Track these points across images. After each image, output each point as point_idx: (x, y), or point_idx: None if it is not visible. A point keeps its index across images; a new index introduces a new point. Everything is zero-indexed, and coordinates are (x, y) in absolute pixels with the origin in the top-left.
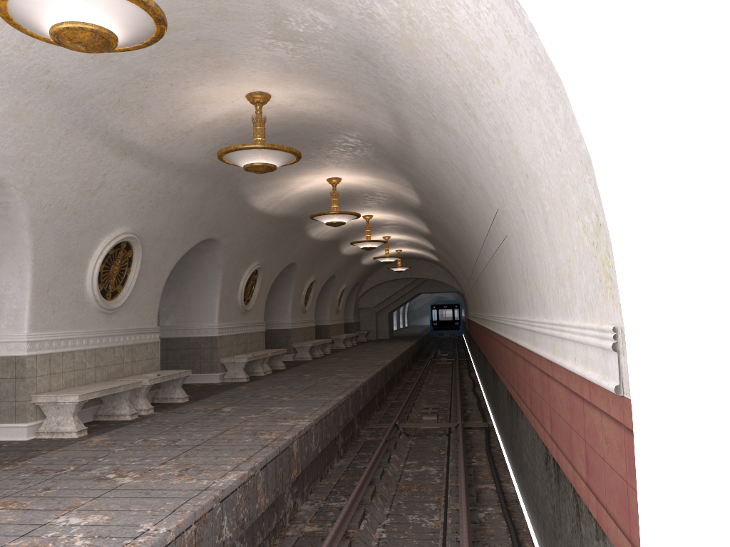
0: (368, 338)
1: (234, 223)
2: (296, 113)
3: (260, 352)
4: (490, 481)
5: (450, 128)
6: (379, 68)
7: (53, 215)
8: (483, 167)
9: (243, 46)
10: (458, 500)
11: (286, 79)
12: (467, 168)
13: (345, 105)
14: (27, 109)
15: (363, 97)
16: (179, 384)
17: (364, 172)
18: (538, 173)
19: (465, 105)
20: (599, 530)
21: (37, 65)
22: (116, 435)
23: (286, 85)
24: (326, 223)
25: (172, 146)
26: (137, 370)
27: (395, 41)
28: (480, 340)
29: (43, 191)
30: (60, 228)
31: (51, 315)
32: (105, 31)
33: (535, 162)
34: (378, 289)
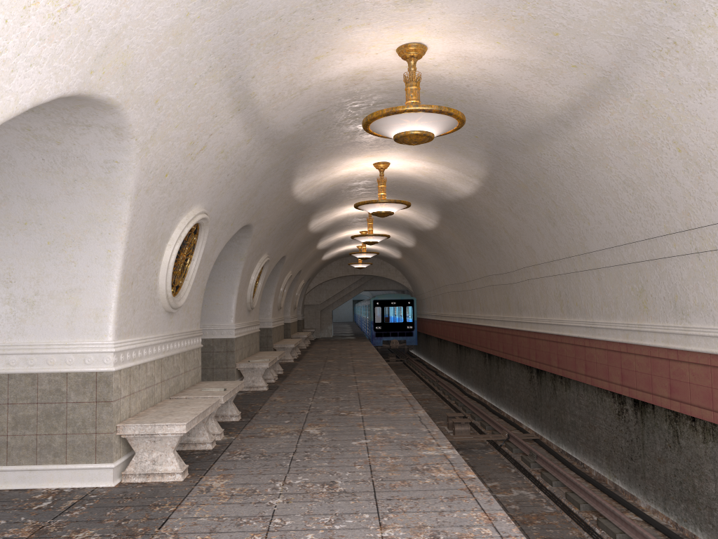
0: (314, 336)
1: (269, 209)
2: (429, 77)
3: (266, 356)
4: (622, 509)
5: None
6: (682, 10)
7: (155, 183)
8: None
9: None
10: (624, 538)
11: (473, 27)
12: None
13: (515, 69)
14: (191, 27)
15: (570, 56)
16: (232, 399)
17: (427, 156)
18: None
19: None
20: None
21: None
22: (232, 475)
23: (462, 36)
24: (374, 212)
25: (280, 106)
26: (188, 382)
27: None
28: (485, 342)
29: (157, 150)
30: (154, 201)
31: (132, 316)
32: None
33: None
34: (325, 286)
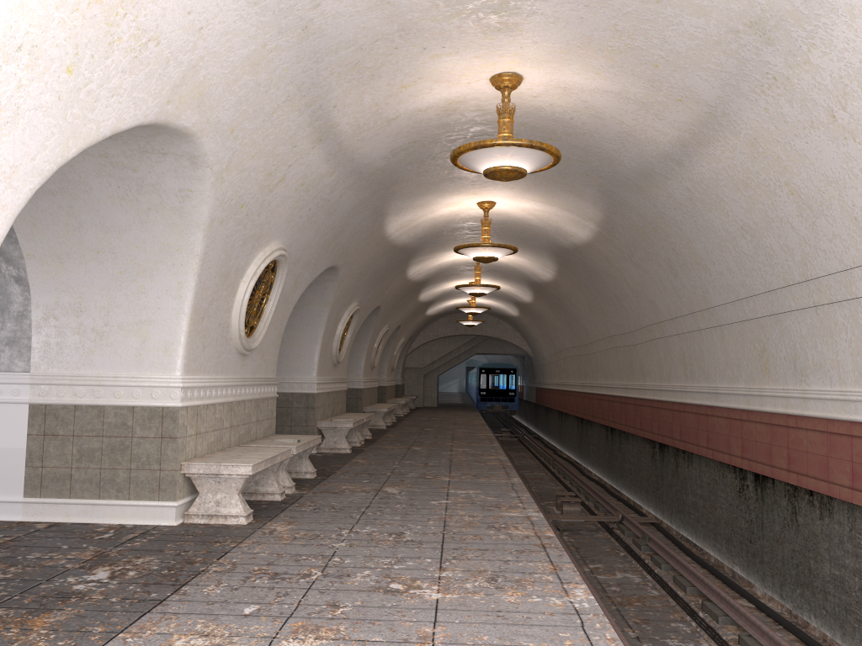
0: (415, 405)
1: (358, 250)
2: (529, 108)
3: (352, 417)
4: (734, 596)
5: None
6: (777, 45)
7: (229, 214)
8: None
9: (558, 3)
10: (727, 621)
11: (569, 57)
12: (838, 191)
13: (619, 101)
14: (268, 57)
15: (673, 90)
16: (307, 454)
17: (536, 196)
18: None
19: None
20: None
21: None
22: (298, 522)
23: (558, 66)
24: (476, 257)
25: (365, 137)
26: (260, 432)
27: None
28: (607, 414)
29: (232, 180)
30: (229, 233)
31: (201, 352)
32: None
33: None
34: (430, 346)
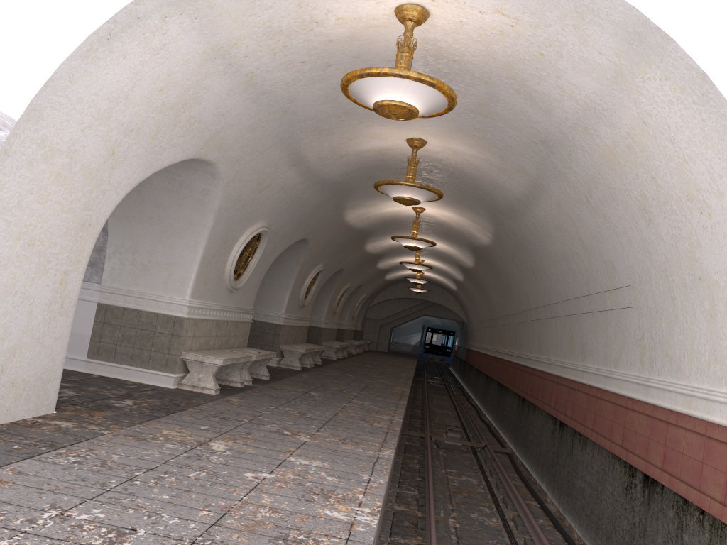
0: (369, 348)
1: (324, 229)
2: (435, 158)
3: (308, 346)
4: (531, 499)
5: (601, 214)
6: (556, 155)
7: (231, 205)
8: (627, 251)
9: None
10: (513, 508)
11: (452, 136)
12: (597, 243)
13: (487, 164)
14: (262, 125)
15: (513, 164)
16: (265, 363)
17: (452, 209)
18: (721, 283)
19: (643, 210)
20: (715, 538)
21: (289, 96)
22: (246, 399)
23: (447, 139)
24: (405, 245)
25: (326, 164)
26: (236, 344)
27: (595, 149)
28: (499, 373)
29: (235, 186)
30: (230, 216)
31: (203, 286)
32: (416, 111)
33: (722, 275)
34: (388, 304)
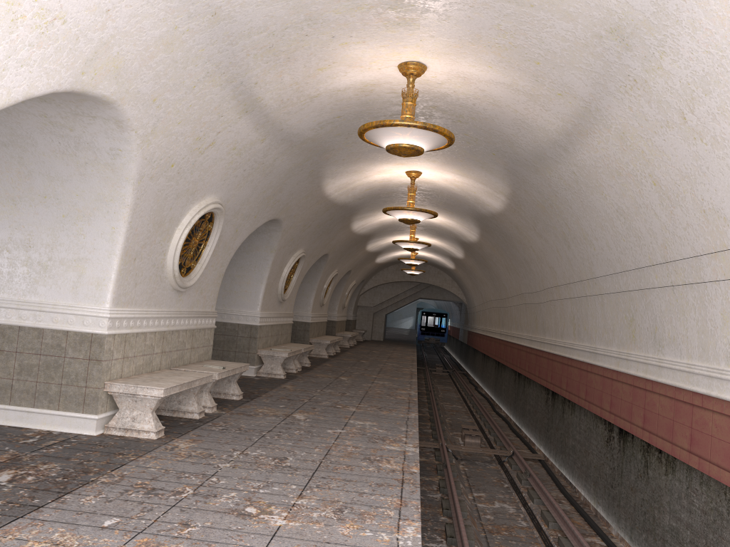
0: (363, 338)
1: (300, 206)
2: (437, 93)
3: (292, 347)
4: (591, 533)
5: (710, 136)
6: (634, 51)
7: (159, 172)
8: None
9: (446, 2)
10: None
11: (463, 51)
12: (690, 185)
13: (511, 92)
14: (182, 38)
15: (554, 85)
16: (235, 379)
17: (455, 169)
18: None
19: None
20: None
21: None
22: (201, 441)
23: (456, 58)
24: (401, 219)
25: (291, 110)
26: (194, 358)
27: (724, 17)
28: (516, 360)
29: (159, 142)
30: (161, 188)
31: (133, 288)
32: None
33: None
34: (380, 289)
